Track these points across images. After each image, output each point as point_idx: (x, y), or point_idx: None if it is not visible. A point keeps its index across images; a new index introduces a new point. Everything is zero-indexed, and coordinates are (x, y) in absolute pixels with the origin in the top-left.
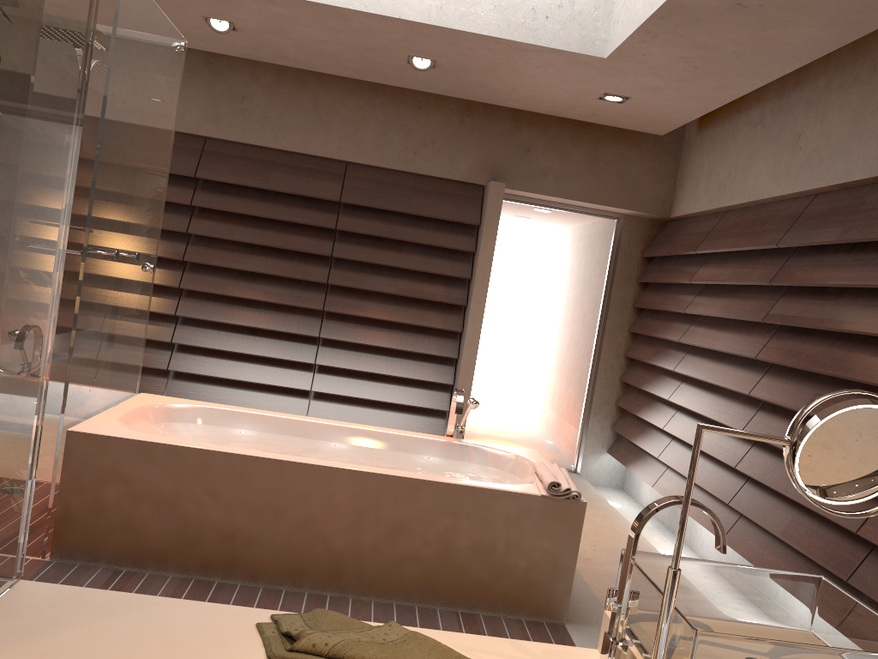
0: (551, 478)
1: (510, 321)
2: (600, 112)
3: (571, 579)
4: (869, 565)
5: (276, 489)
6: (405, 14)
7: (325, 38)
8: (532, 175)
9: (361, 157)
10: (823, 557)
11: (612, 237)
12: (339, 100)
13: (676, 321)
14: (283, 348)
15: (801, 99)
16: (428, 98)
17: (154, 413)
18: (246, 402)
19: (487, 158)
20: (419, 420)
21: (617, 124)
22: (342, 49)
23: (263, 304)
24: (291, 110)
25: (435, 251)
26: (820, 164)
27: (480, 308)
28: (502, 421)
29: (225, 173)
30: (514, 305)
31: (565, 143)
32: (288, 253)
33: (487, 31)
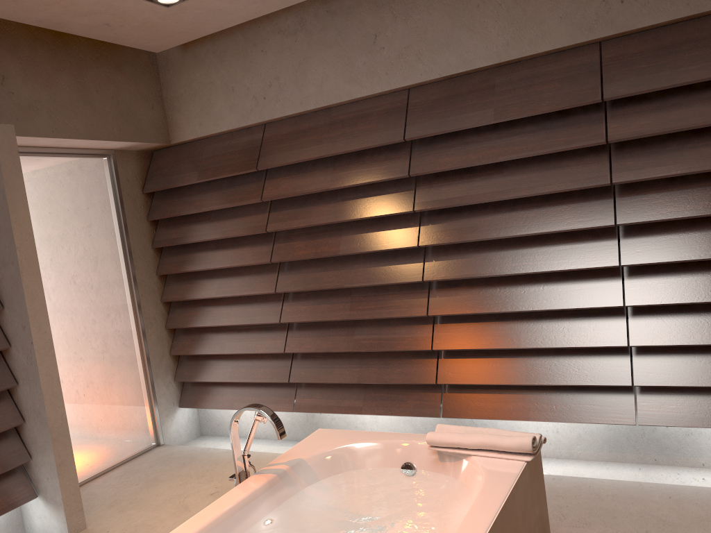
0: (511, 437)
1: None
2: (120, 21)
3: (549, 529)
4: (641, 364)
5: None
6: None
7: None
8: (20, 113)
9: None
10: (591, 378)
11: (109, 178)
12: None
13: (241, 245)
14: None
15: (361, 1)
16: None
17: None
18: None
19: None
20: None
21: (120, 39)
22: None
23: None
24: None
25: None
26: (420, 59)
27: (40, 304)
28: None
29: None
30: None
31: (45, 68)
32: None
33: None
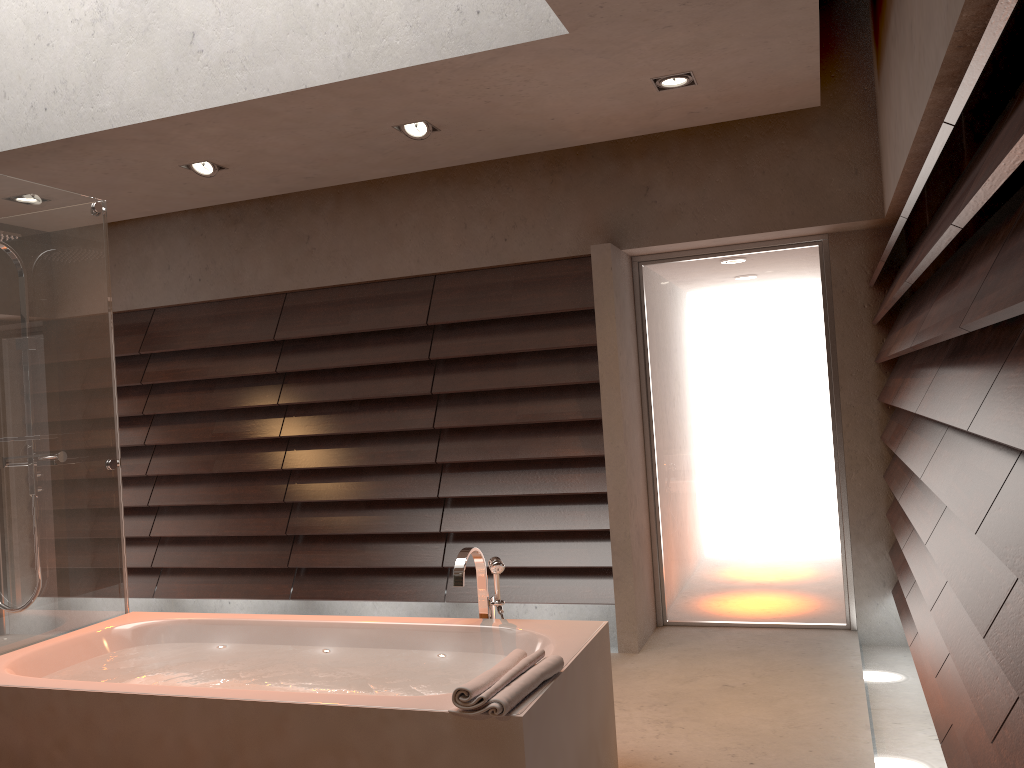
0: (473, 681)
1: (697, 424)
2: (695, 107)
3: None
4: None
5: (125, 734)
6: (310, 80)
7: (297, 141)
8: (660, 221)
9: (444, 264)
10: None
11: (818, 270)
12: (407, 205)
13: (902, 373)
14: (403, 519)
15: None
16: (505, 167)
17: (117, 637)
18: (375, 592)
19: (595, 217)
20: (585, 585)
21: (742, 114)
22: (331, 147)
23: (375, 469)
24: (358, 234)
25: (558, 356)
26: (924, 59)
27: (615, 418)
28: (719, 568)
29: (304, 327)
30: (697, 400)
31: (696, 164)
32: (389, 402)
33: (408, 61)
